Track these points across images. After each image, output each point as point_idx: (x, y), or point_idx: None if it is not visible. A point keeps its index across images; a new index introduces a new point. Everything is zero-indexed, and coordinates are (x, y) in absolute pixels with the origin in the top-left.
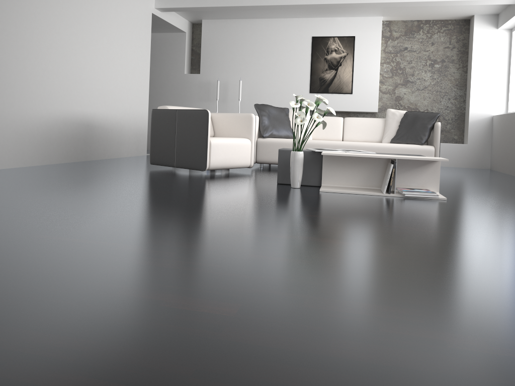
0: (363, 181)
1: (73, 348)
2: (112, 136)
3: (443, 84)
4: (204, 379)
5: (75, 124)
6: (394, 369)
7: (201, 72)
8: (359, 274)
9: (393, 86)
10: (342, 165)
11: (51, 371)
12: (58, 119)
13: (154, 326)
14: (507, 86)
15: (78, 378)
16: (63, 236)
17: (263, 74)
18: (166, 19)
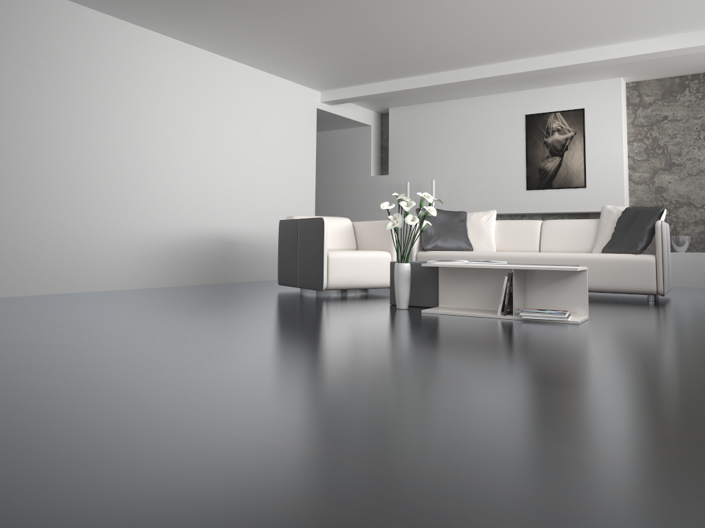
0: (488, 300)
1: None
2: (262, 254)
3: None
4: None
5: (211, 242)
6: (74, 419)
7: (390, 173)
8: (229, 373)
9: (650, 173)
10: (462, 279)
11: None
12: (189, 236)
13: None
14: None
15: None
16: (44, 337)
17: (464, 169)
18: (339, 113)
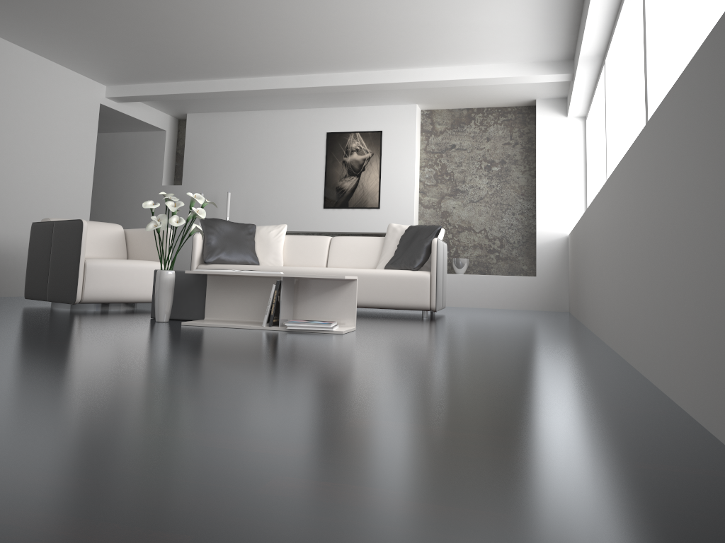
0: (258, 312)
1: None
2: (15, 265)
3: (504, 194)
4: None
5: None
6: None
7: (183, 183)
8: None
9: (438, 198)
10: (231, 289)
11: None
12: None
13: None
14: (585, 193)
15: None
16: None
17: (263, 183)
18: (128, 113)
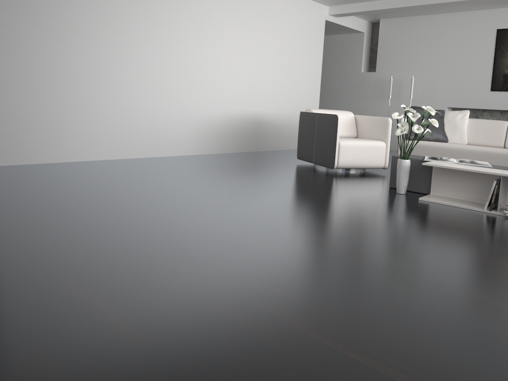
0: (473, 194)
1: (89, 268)
2: (281, 131)
3: None
4: (122, 295)
5: (247, 122)
6: (220, 319)
7: (376, 70)
8: (307, 269)
9: None
10: (452, 176)
11: (70, 275)
12: (232, 117)
13: (135, 268)
14: None
15: (76, 280)
16: (159, 211)
17: (439, 71)
18: (341, 23)
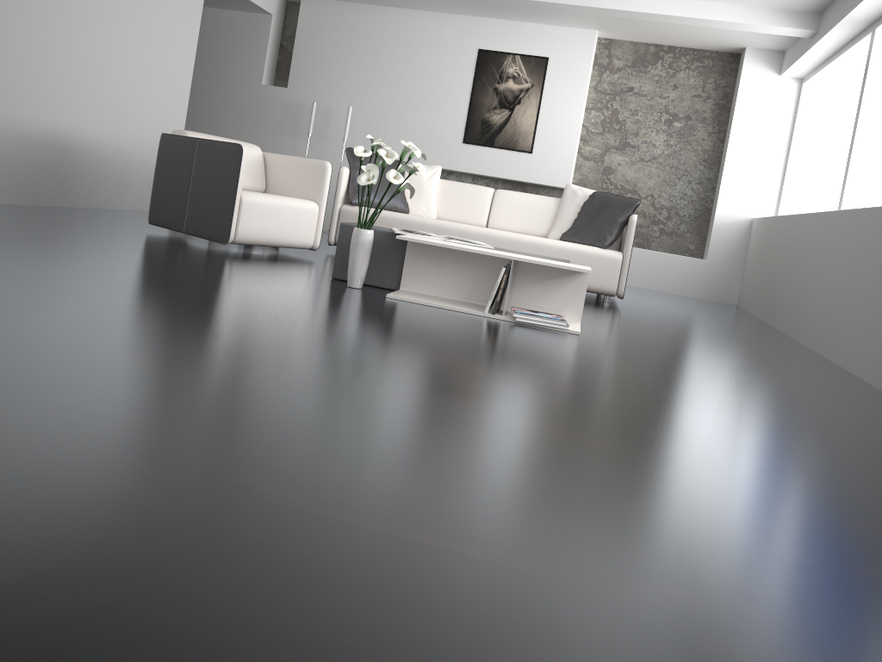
0: (465, 290)
1: None
2: (108, 172)
3: (683, 157)
4: None
5: (37, 143)
6: (126, 506)
7: (289, 85)
8: (263, 403)
9: (601, 149)
10: (436, 260)
11: None
12: (5, 130)
13: None
14: (782, 172)
15: None
16: None
17: (391, 101)
18: None
